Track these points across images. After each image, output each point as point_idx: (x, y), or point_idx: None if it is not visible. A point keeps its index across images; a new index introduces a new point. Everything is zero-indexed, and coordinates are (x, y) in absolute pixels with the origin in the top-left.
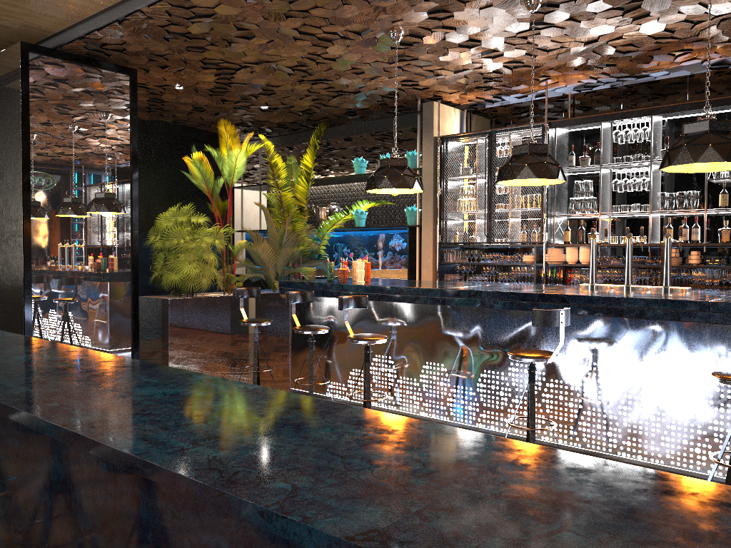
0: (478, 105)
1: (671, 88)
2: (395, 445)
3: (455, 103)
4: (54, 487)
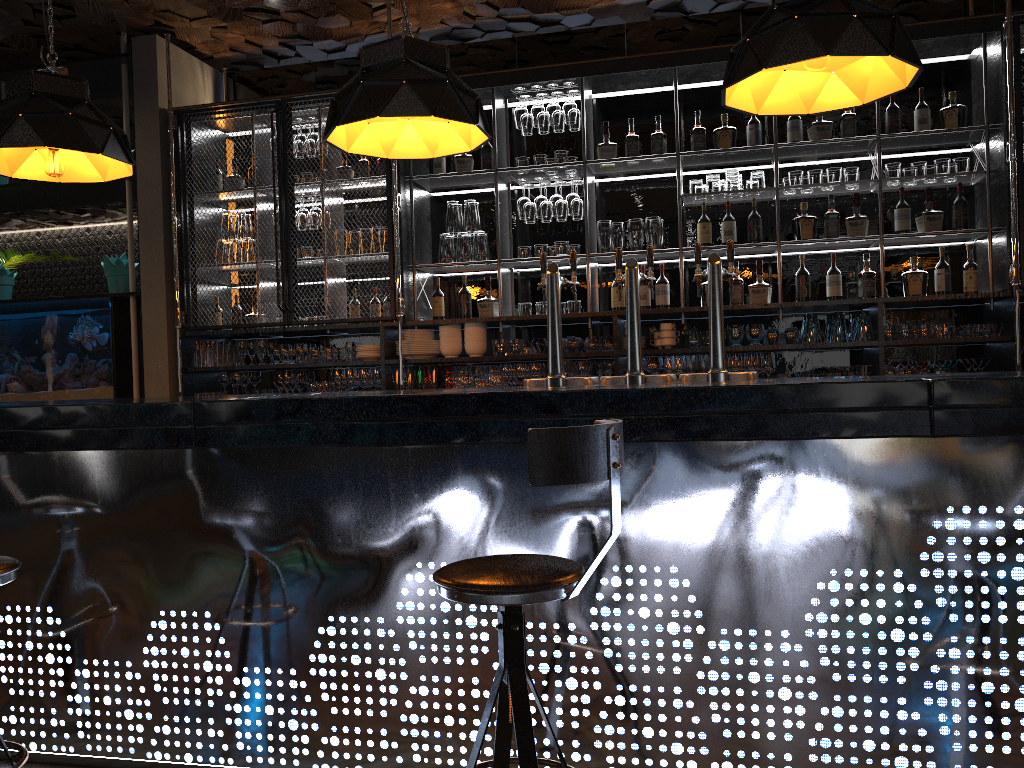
0: (250, 64)
1: (599, 45)
2: None
3: (202, 52)
4: None
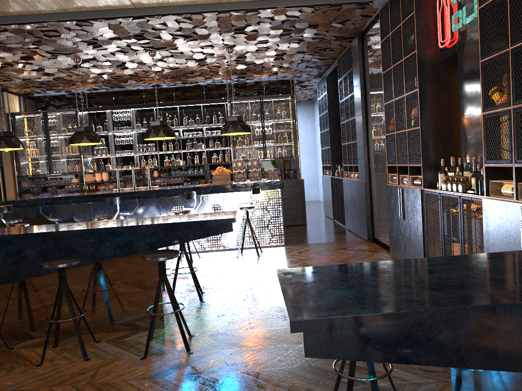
0: (30, 94)
1: (136, 94)
2: (115, 221)
3: (15, 92)
4: (11, 254)
